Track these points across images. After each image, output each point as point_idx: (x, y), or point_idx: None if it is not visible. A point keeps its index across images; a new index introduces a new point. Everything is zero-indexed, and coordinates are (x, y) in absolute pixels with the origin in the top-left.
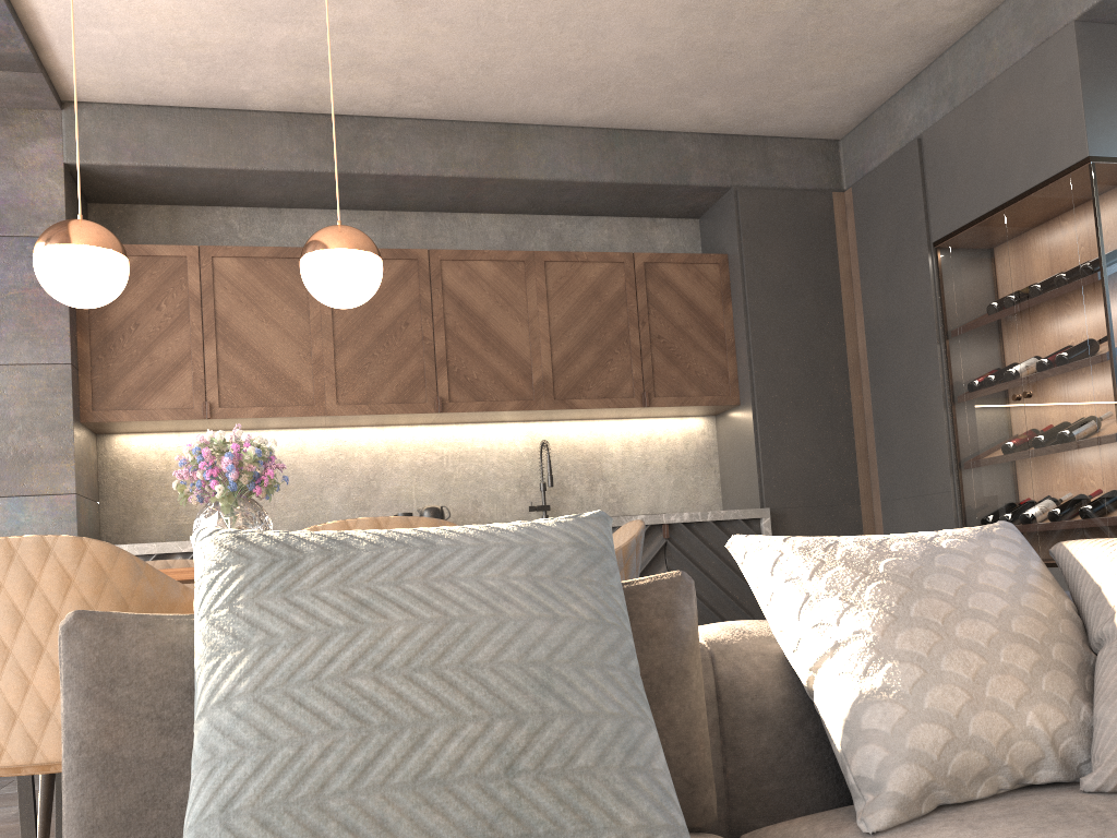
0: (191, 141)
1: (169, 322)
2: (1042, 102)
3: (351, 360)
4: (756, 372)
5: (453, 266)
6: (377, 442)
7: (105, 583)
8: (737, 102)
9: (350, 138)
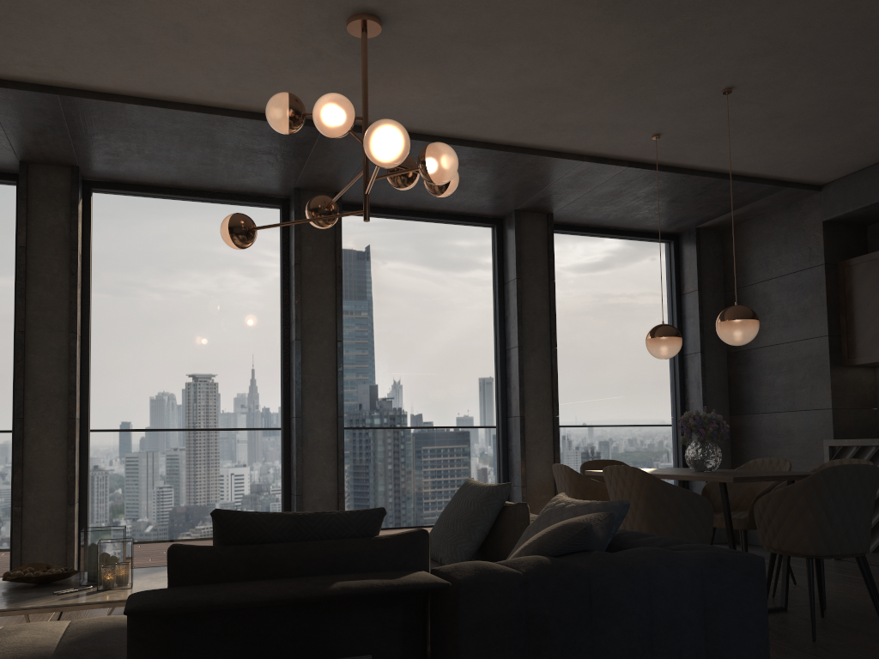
0: None
1: None
2: None
3: None
4: None
5: None
6: None
7: (570, 480)
8: None
9: None
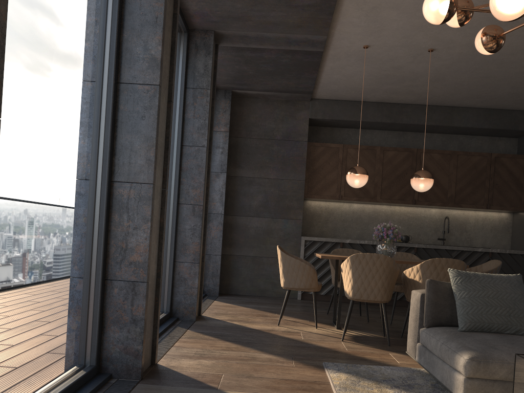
0: (346, 111)
1: (331, 168)
2: None
3: (386, 184)
4: None
5: (424, 155)
6: (388, 210)
7: (388, 265)
8: None
9: (397, 111)
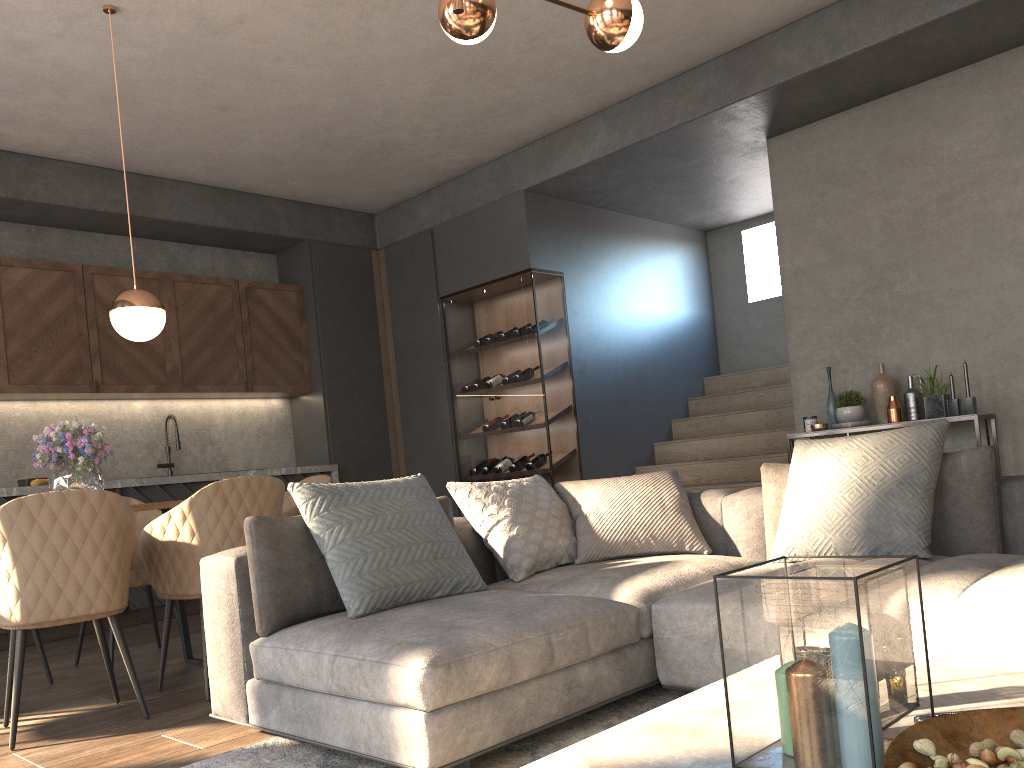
0: None
1: None
2: (506, 230)
3: (20, 349)
4: (326, 371)
5: (102, 279)
6: (31, 413)
7: (113, 514)
8: (317, 186)
9: (20, 171)
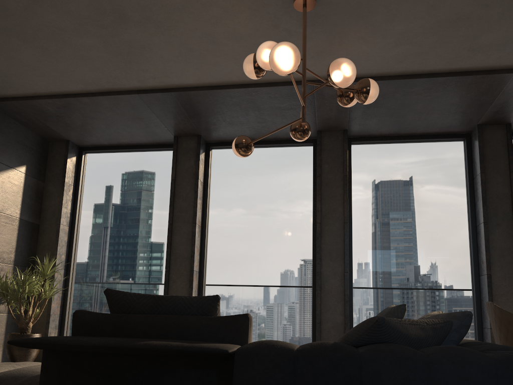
0: None
1: None
2: None
3: None
4: None
5: None
6: None
7: (495, 314)
8: None
9: None
